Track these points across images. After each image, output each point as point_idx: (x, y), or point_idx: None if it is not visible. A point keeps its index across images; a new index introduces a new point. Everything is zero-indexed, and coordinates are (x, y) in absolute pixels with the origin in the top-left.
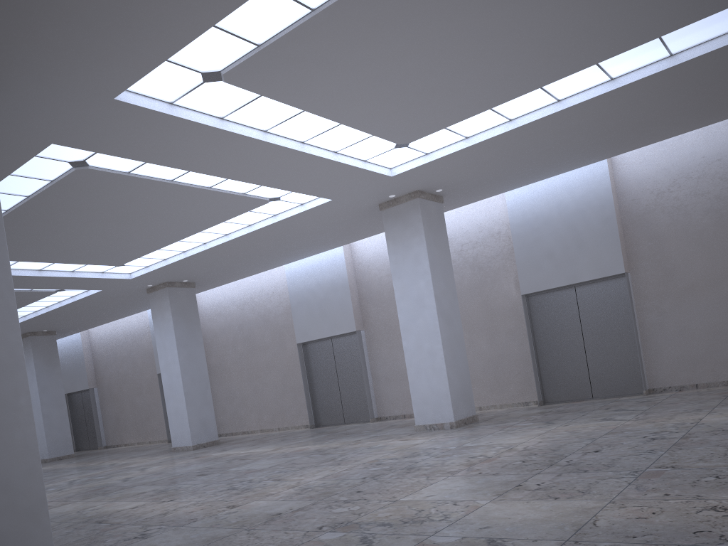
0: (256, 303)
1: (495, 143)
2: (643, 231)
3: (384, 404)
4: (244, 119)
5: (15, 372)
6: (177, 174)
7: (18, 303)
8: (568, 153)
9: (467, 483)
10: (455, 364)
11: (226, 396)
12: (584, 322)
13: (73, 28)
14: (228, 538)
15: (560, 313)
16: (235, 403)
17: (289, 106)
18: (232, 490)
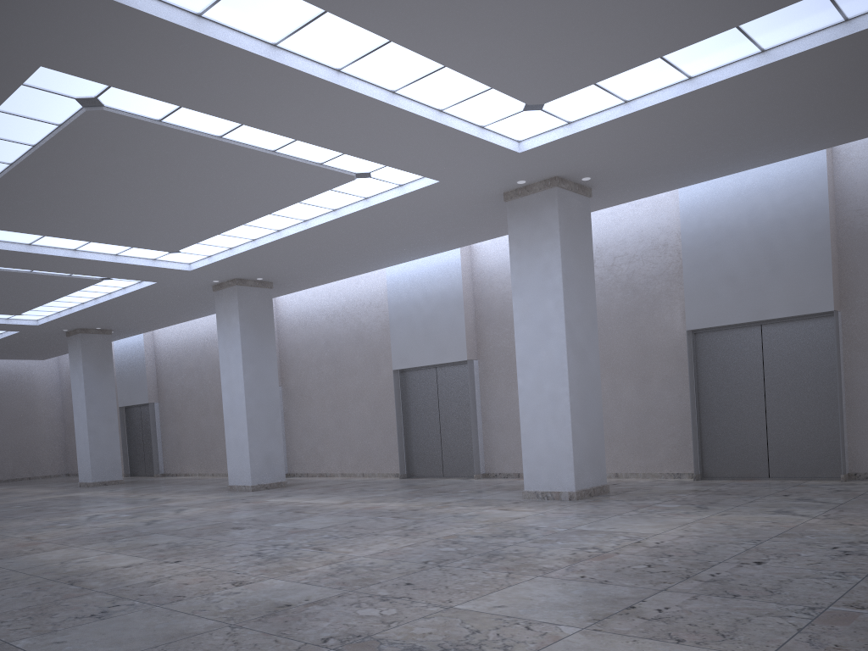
0: (348, 314)
1: (665, 113)
2: (867, 255)
3: (494, 457)
4: (307, 48)
5: None
6: (226, 128)
7: (58, 291)
8: (771, 135)
9: (558, 592)
10: (584, 415)
11: (304, 427)
12: (768, 374)
13: None
14: (199, 637)
15: (737, 359)
16: (314, 437)
17: (369, 33)
18: (256, 558)
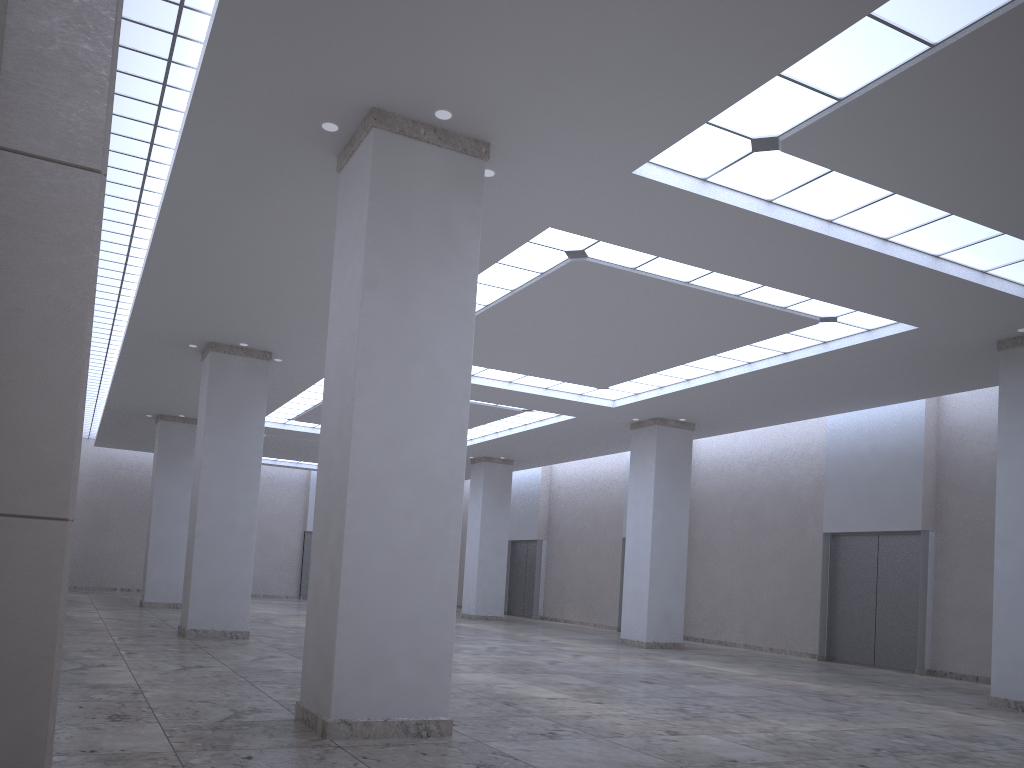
0: (774, 464)
1: None
2: None
3: (945, 651)
4: (802, 203)
5: (451, 496)
6: (695, 275)
7: (478, 420)
8: None
9: None
10: None
11: (706, 586)
12: None
13: (598, 84)
14: None
15: None
16: (716, 599)
17: (872, 187)
18: (680, 713)
